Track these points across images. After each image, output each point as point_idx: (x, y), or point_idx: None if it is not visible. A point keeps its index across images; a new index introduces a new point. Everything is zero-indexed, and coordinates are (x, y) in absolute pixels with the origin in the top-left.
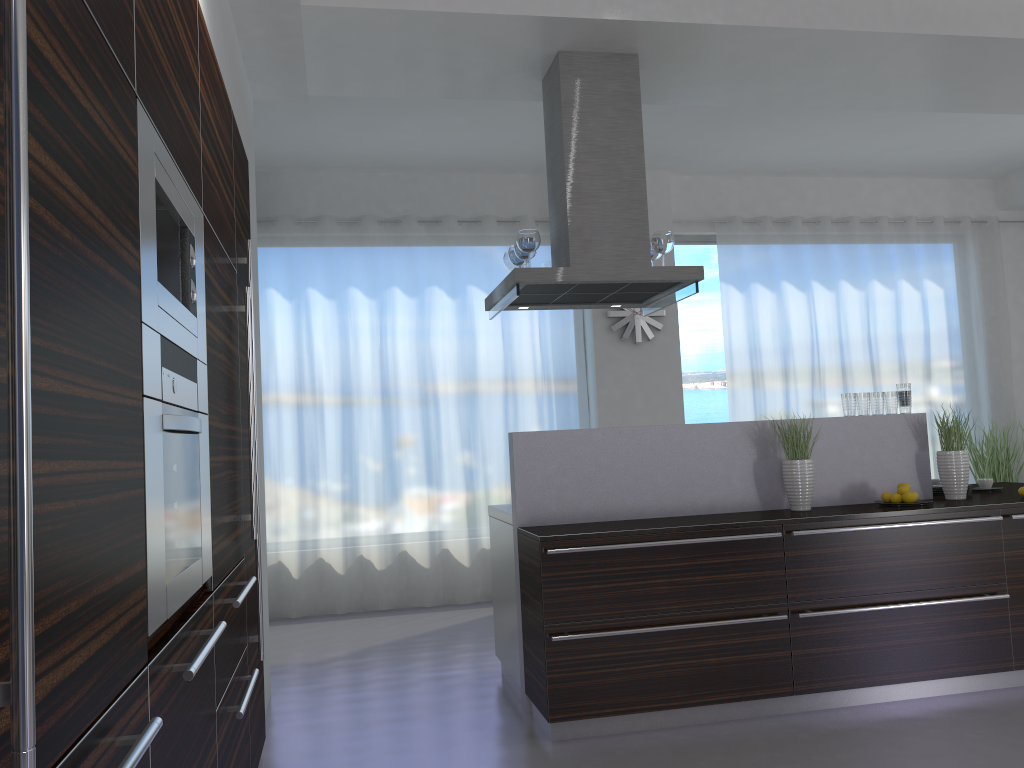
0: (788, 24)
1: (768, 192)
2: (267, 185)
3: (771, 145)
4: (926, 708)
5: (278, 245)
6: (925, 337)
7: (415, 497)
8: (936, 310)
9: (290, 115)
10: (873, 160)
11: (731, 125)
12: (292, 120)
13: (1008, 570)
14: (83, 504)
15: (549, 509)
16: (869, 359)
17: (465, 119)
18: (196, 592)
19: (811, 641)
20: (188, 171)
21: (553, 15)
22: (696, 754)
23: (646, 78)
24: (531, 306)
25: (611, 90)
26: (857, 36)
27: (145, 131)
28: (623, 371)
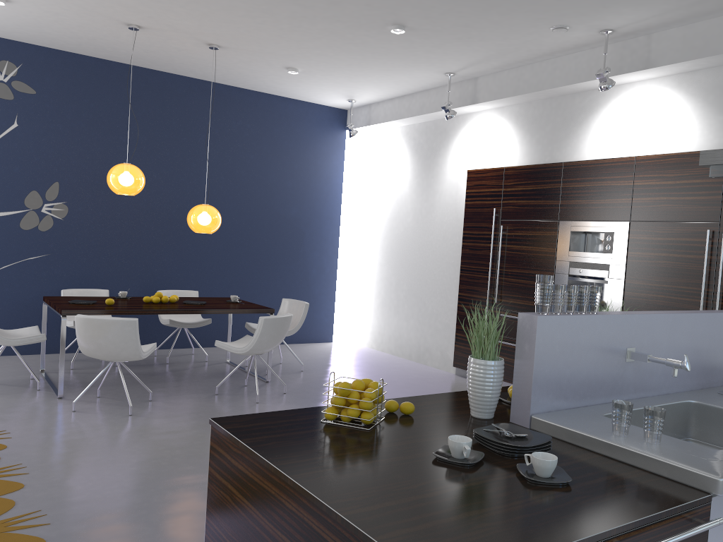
0: None
1: None
2: None
3: None
4: None
5: None
6: None
7: None
8: None
9: None
10: None
11: None
12: None
13: None
14: (524, 285)
15: None
16: None
17: None
18: None
19: None
20: (608, 217)
21: None
22: None
23: None
24: None
25: None
26: None
27: (564, 224)
28: None
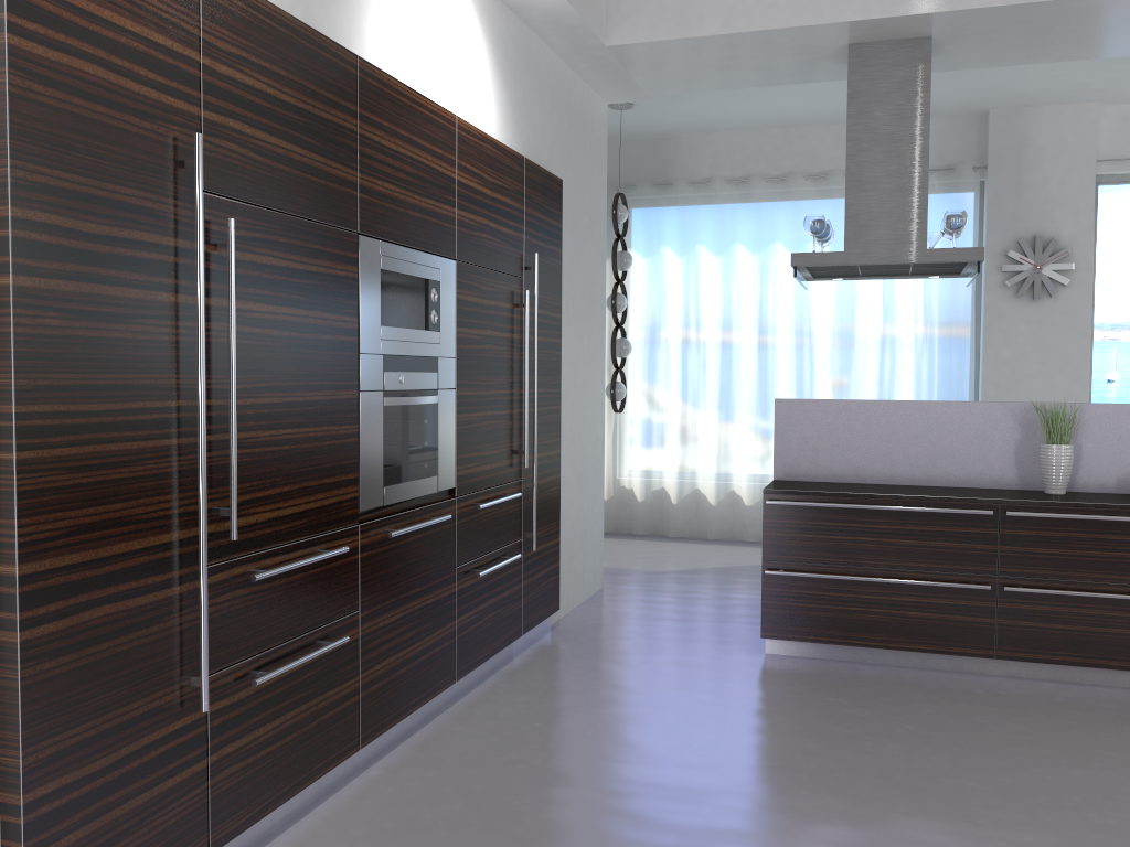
0: None
1: None
2: (667, 150)
3: None
4: None
5: (672, 206)
6: None
7: None
8: None
9: (664, 97)
10: None
11: None
12: (668, 100)
13: None
14: (296, 447)
15: (803, 467)
16: None
17: (827, 83)
18: (437, 495)
19: (1019, 614)
20: (432, 243)
21: (822, 22)
22: (865, 683)
23: (958, 51)
24: (843, 278)
25: (899, 77)
26: None
27: (369, 248)
28: (1016, 330)
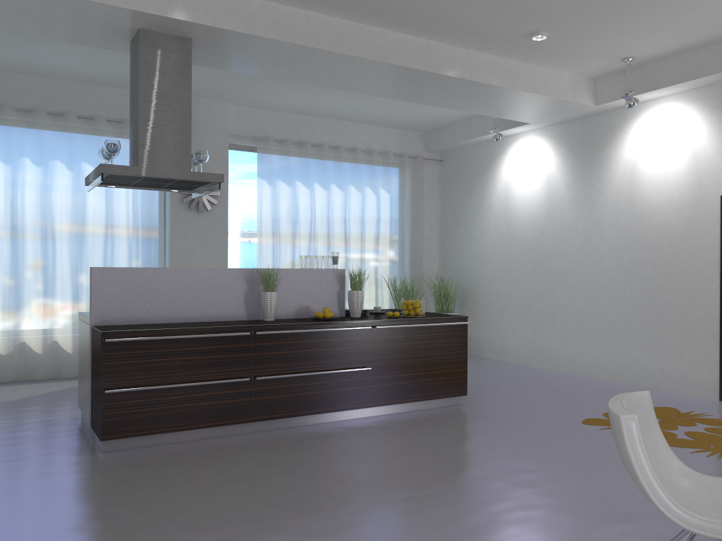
0: (281, 38)
1: (292, 124)
2: None
3: (291, 96)
4: (322, 427)
5: None
6: (377, 222)
7: (34, 305)
8: (385, 207)
9: None
10: (354, 113)
11: (265, 82)
12: None
13: (373, 355)
14: None
15: (114, 315)
16: (344, 233)
17: (82, 51)
18: None
19: (263, 392)
20: None
21: (133, 9)
22: (187, 454)
23: (199, 52)
24: (117, 186)
25: (173, 59)
26: (321, 51)
27: None
28: (189, 229)
